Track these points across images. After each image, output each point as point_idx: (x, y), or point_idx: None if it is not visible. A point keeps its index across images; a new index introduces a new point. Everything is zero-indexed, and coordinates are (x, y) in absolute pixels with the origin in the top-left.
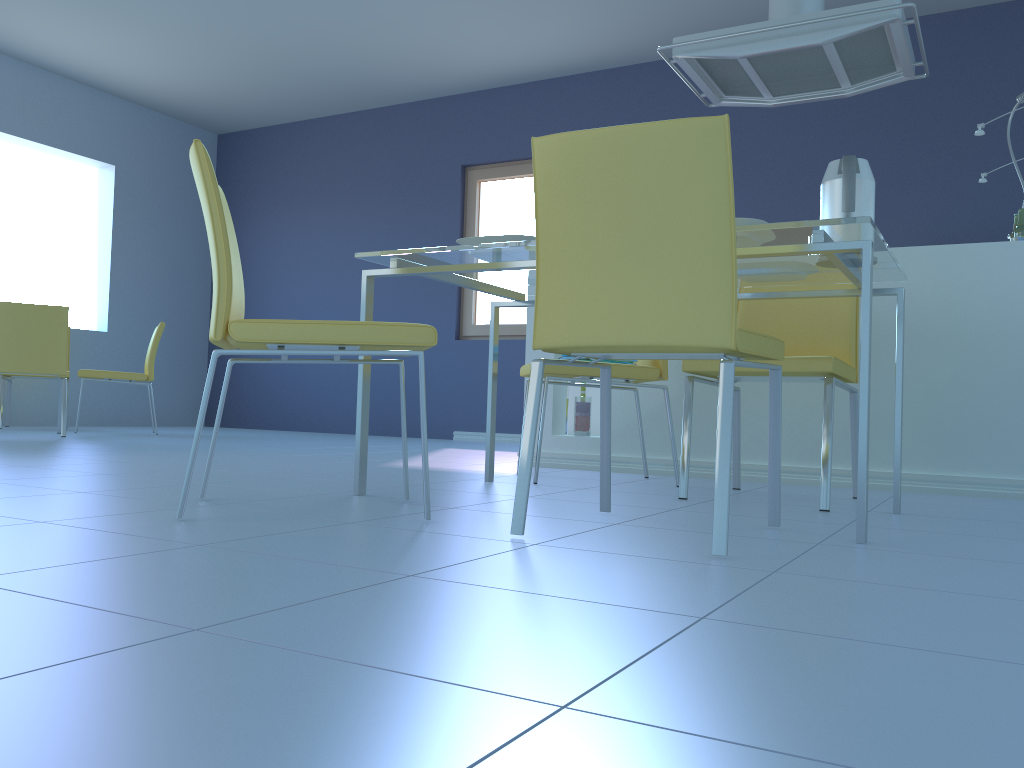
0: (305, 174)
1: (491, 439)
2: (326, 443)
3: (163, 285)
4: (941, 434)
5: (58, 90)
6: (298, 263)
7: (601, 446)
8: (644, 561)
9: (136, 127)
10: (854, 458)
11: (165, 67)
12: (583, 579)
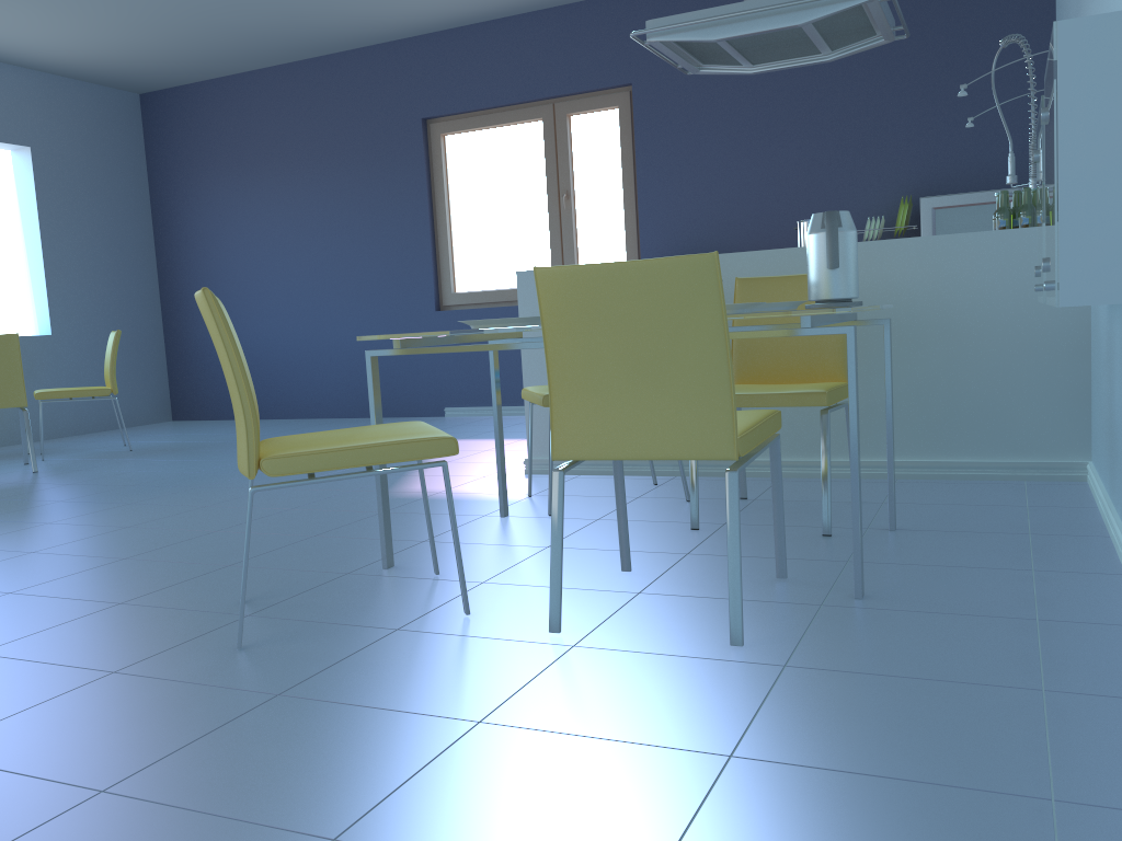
0: (247, 136)
1: (502, 476)
2: None
3: (104, 274)
4: (934, 422)
5: None
6: (252, 237)
7: (618, 512)
8: (673, 663)
9: (47, 99)
10: None
11: (74, 34)
12: (626, 705)
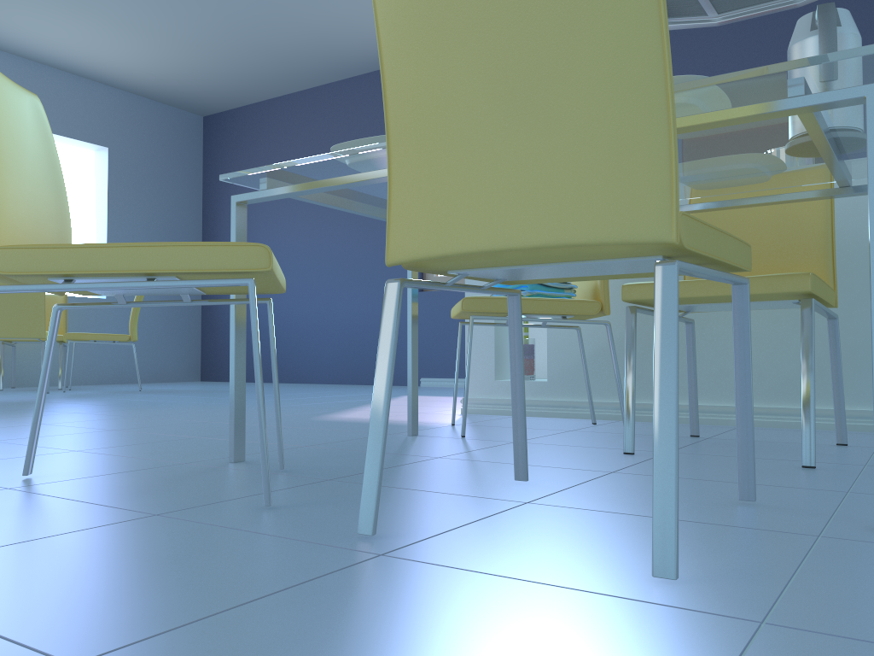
0: (279, 146)
1: (413, 388)
2: (291, 394)
3: None
4: None
5: (52, 81)
6: (276, 228)
7: (512, 396)
8: (536, 596)
9: (126, 112)
10: (836, 397)
11: (143, 52)
12: None
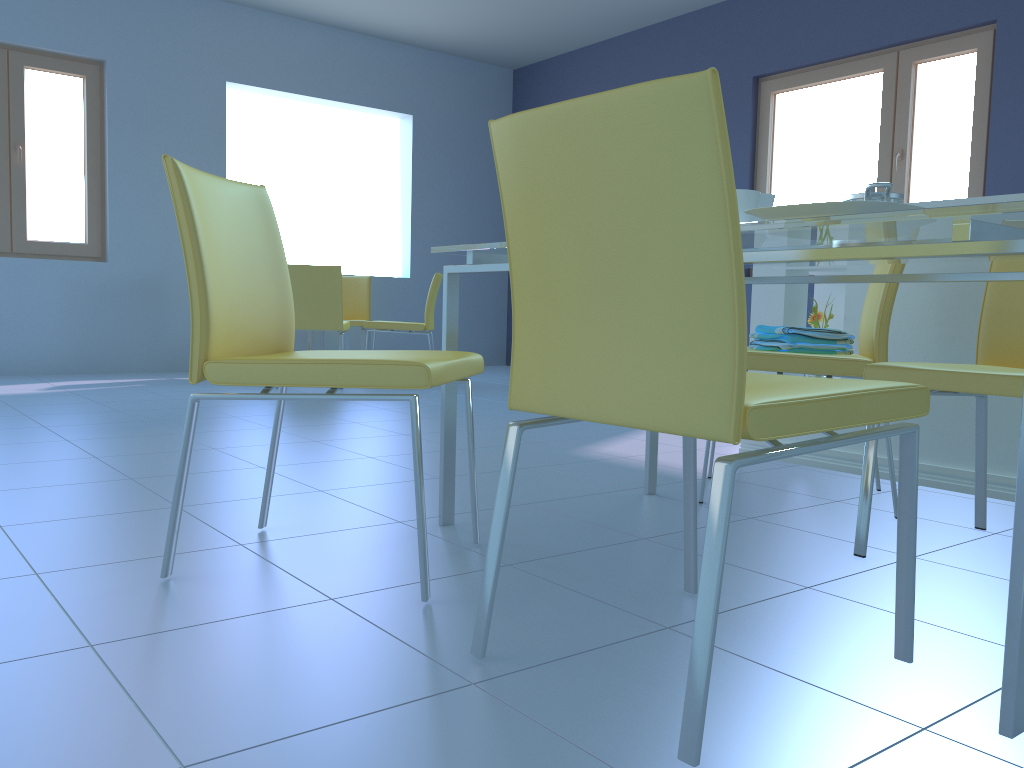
0: None
1: (651, 445)
2: None
3: (461, 229)
4: None
5: (357, 48)
6: None
7: (684, 507)
8: (557, 761)
9: (431, 74)
10: None
11: (444, 11)
12: None
